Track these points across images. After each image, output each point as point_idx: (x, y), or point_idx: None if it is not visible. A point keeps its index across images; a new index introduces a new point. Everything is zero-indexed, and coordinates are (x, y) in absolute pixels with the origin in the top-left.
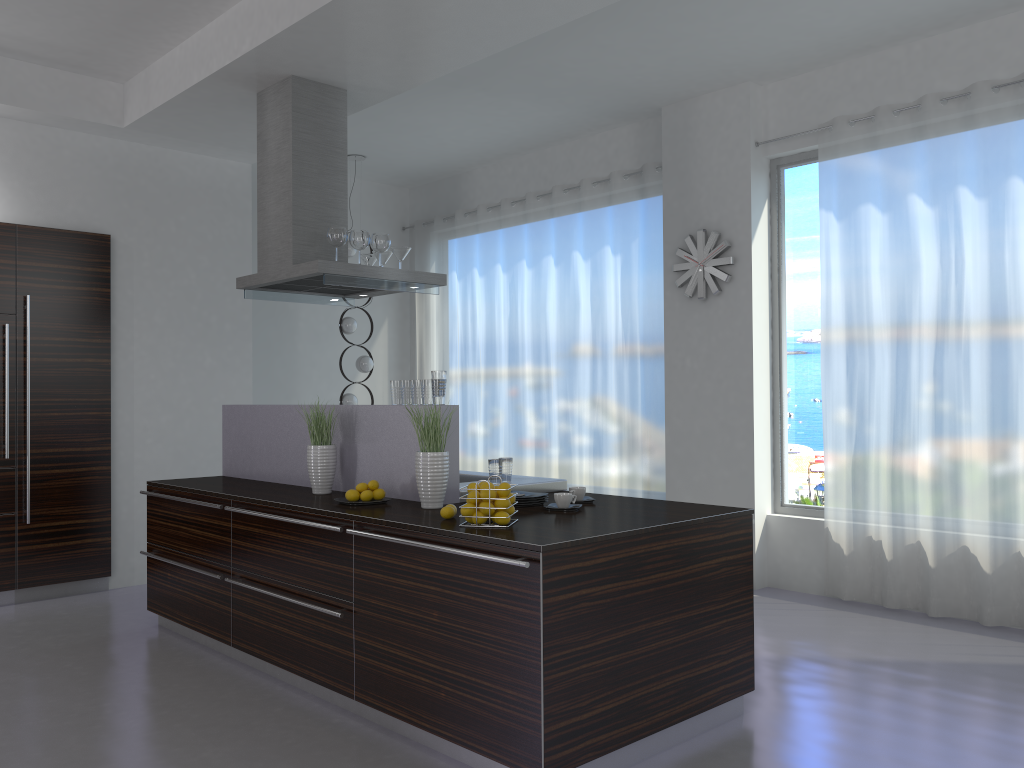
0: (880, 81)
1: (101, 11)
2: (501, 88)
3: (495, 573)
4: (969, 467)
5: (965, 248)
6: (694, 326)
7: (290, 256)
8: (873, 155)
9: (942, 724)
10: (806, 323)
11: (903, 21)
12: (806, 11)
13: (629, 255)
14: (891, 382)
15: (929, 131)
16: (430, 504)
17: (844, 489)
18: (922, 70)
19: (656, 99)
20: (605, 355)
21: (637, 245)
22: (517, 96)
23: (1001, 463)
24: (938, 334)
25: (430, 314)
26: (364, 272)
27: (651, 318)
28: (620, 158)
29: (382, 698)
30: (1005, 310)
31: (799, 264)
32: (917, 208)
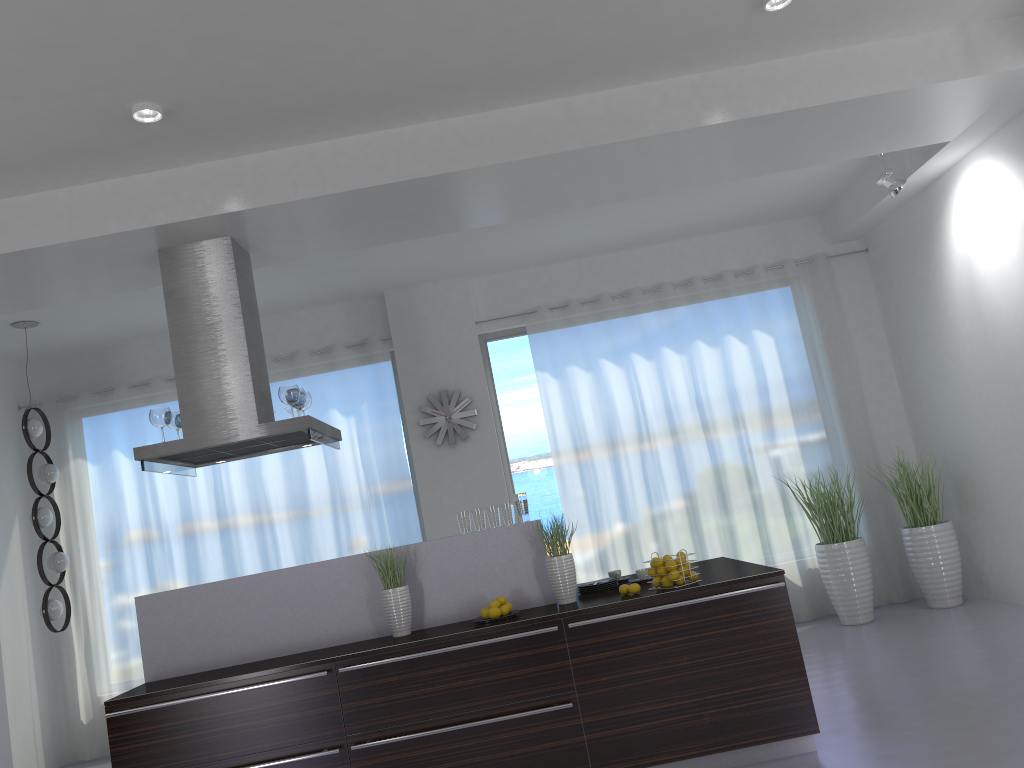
0: (562, 282)
1: (46, 142)
2: (295, 264)
3: (744, 603)
4: (675, 536)
5: (643, 392)
6: (446, 469)
7: (253, 415)
8: (571, 332)
9: (826, 666)
10: (529, 456)
11: (593, 245)
12: (560, 232)
13: (361, 416)
14: (616, 488)
15: (609, 317)
16: (573, 598)
17: (596, 573)
18: (590, 277)
19: (390, 284)
20: (345, 509)
21: (366, 406)
22: (295, 272)
23: (695, 528)
24: (640, 450)
25: (79, 501)
26: (321, 427)
27: (396, 468)
28: (333, 332)
29: (632, 757)
30: (676, 430)
31: (515, 413)
32: (607, 368)
